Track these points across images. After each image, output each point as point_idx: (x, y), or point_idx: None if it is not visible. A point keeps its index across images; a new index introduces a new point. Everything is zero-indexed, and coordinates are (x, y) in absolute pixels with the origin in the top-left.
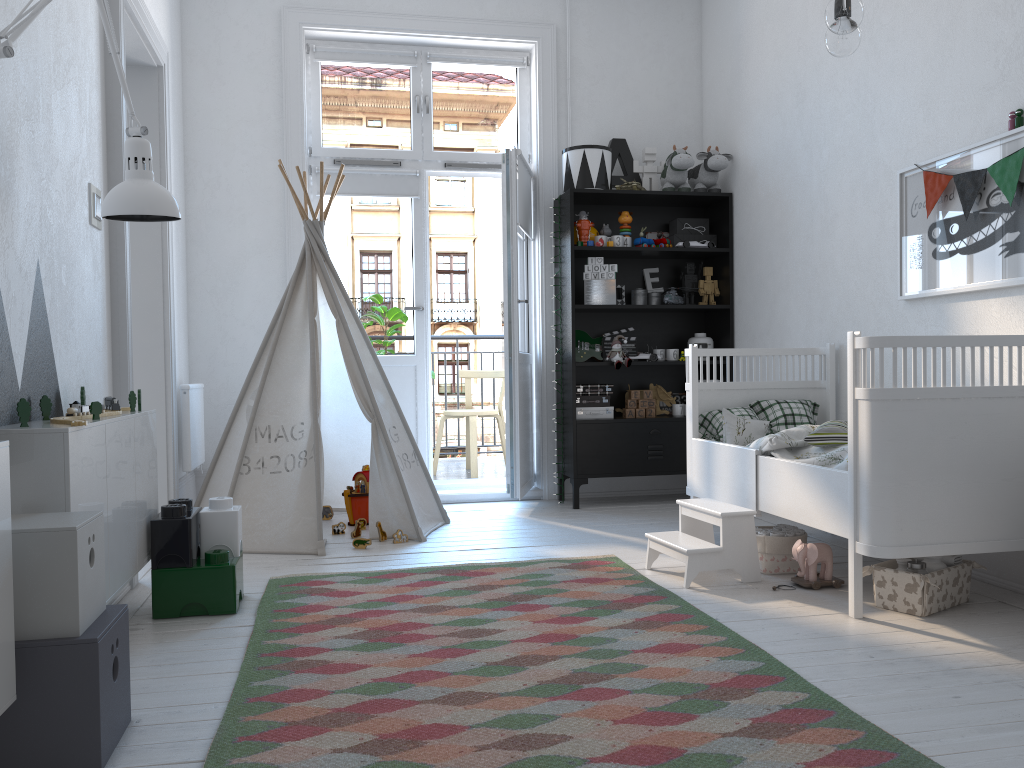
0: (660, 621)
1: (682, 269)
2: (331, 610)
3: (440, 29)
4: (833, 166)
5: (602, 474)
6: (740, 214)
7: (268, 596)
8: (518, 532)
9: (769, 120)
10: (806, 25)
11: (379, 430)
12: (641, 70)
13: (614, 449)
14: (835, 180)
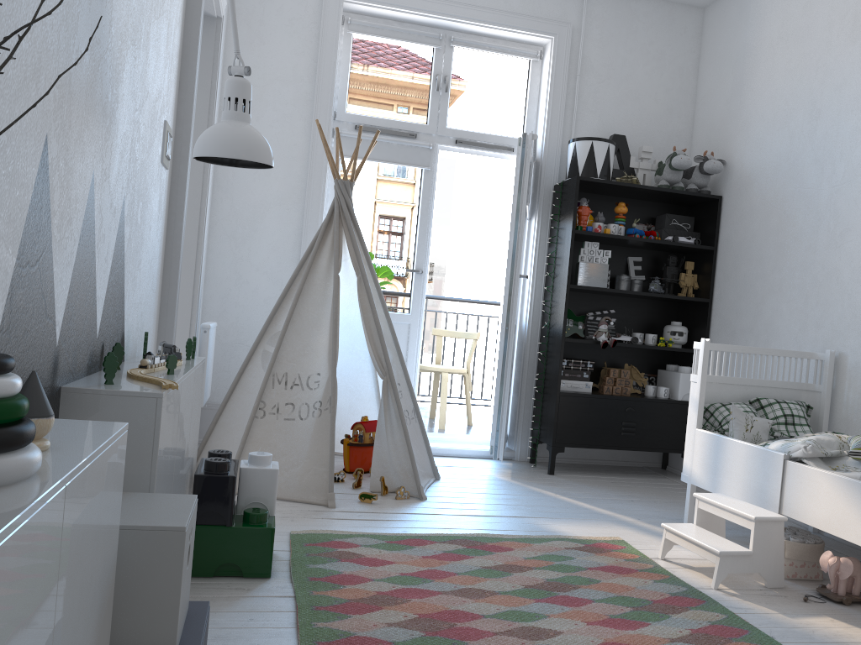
0: (718, 636)
1: (662, 260)
2: (368, 584)
3: (468, 16)
4: (849, 182)
5: (578, 444)
6: (729, 216)
7: (297, 557)
8: (510, 498)
9: (773, 133)
10: (829, 47)
11: (390, 387)
12: (643, 74)
13: (591, 422)
14: (850, 196)
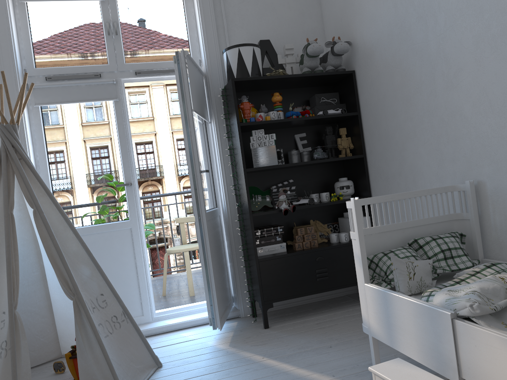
0: None
1: (322, 132)
2: None
3: None
4: (451, 28)
5: (283, 298)
6: (363, 85)
7: None
8: (218, 377)
9: (381, 6)
10: None
11: (80, 307)
12: None
13: (290, 277)
14: (455, 39)
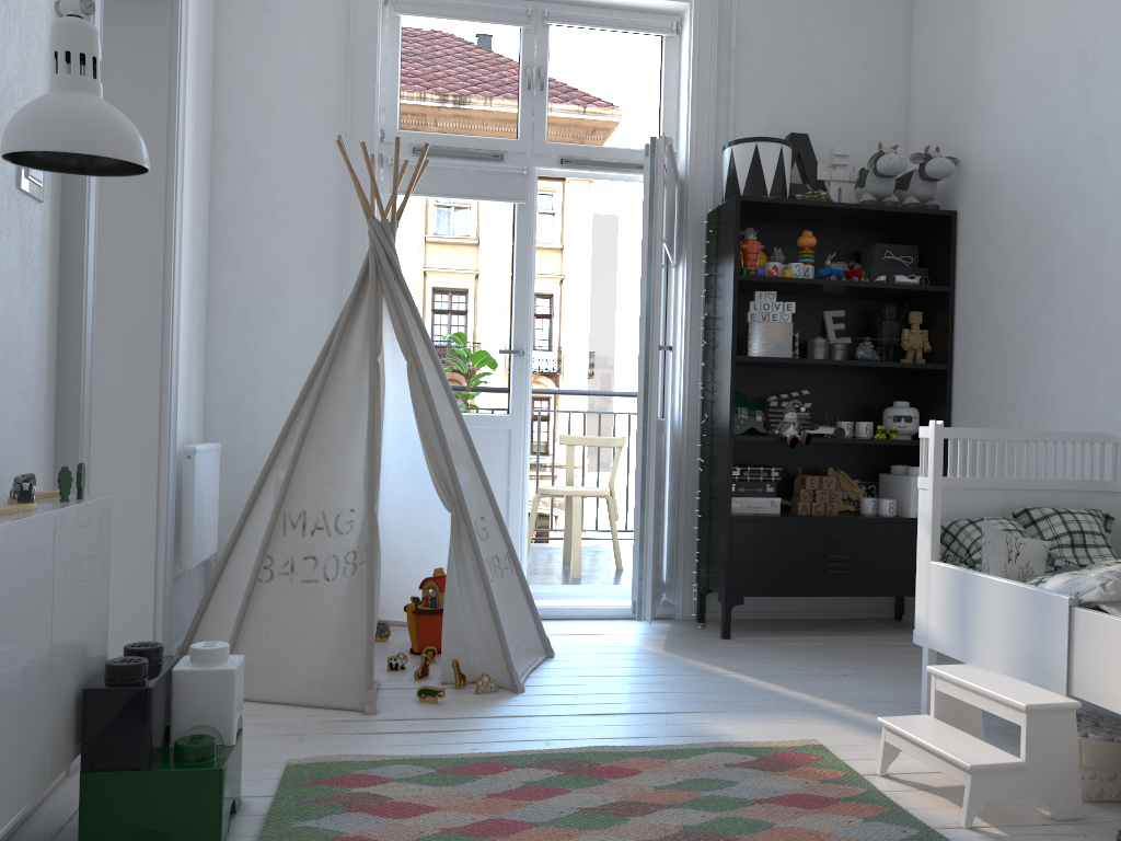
0: None
1: (876, 314)
2: None
3: None
4: None
5: (764, 592)
6: (969, 240)
7: (279, 809)
8: (656, 681)
9: (1026, 107)
10: None
11: (462, 524)
12: (830, 44)
13: (782, 558)
14: None
